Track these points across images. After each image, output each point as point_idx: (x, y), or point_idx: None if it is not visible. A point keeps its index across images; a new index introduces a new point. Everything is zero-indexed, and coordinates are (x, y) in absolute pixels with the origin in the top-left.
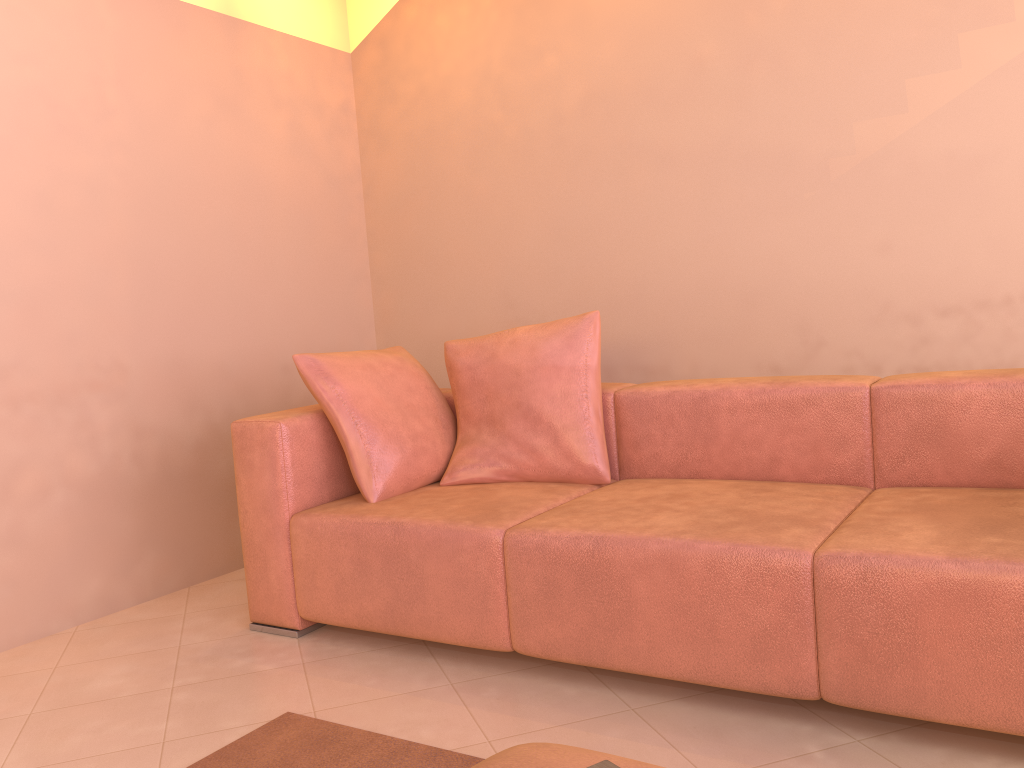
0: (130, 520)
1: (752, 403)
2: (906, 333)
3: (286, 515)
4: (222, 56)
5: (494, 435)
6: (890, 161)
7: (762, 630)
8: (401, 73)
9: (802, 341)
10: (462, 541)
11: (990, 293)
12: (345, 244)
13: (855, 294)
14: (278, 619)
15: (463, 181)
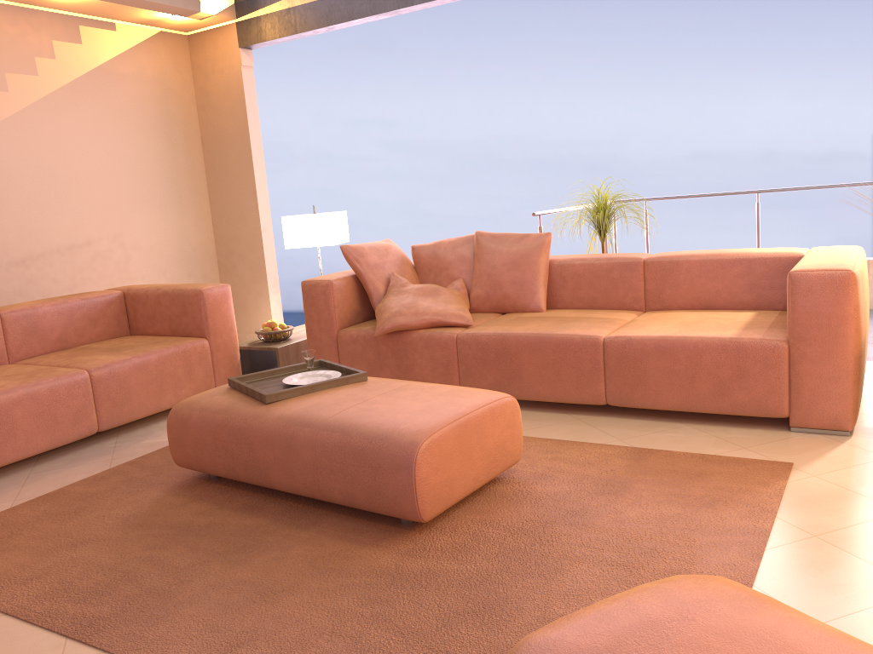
0: None
1: None
2: None
3: None
4: None
5: None
6: None
7: (76, 410)
8: None
9: None
10: None
11: None
12: None
13: None
14: None
15: None
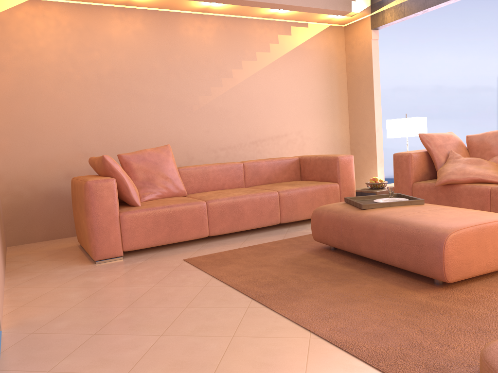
0: None
1: (218, 169)
2: (213, 155)
3: (118, 213)
4: None
5: (151, 184)
6: (208, 108)
7: (271, 210)
8: (14, 39)
9: (187, 157)
10: (195, 206)
11: (231, 144)
12: None
13: (201, 144)
14: (113, 254)
15: (52, 93)
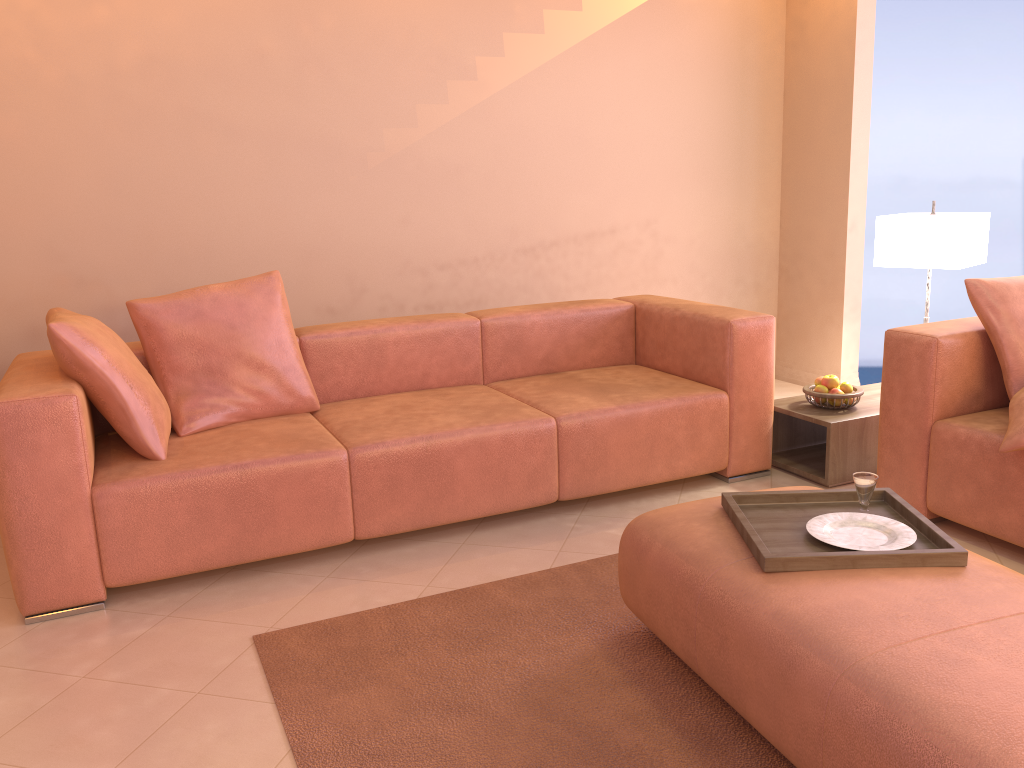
0: None
1: (411, 337)
2: (419, 281)
3: (88, 489)
4: None
5: (216, 384)
6: (408, 160)
7: (533, 469)
8: None
9: (350, 289)
10: (314, 465)
11: (467, 255)
12: None
13: (387, 254)
14: (77, 598)
15: None
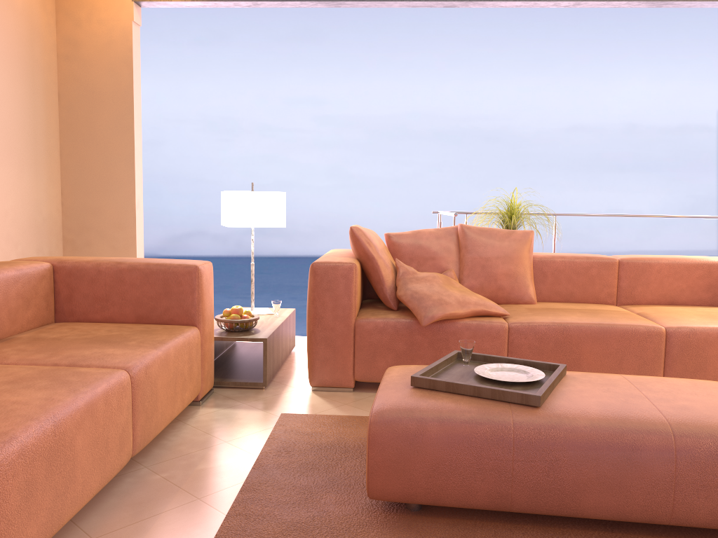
0: None
1: None
2: None
3: None
4: None
5: None
6: None
7: (122, 429)
8: None
9: None
10: None
11: None
12: None
13: None
14: None
15: None
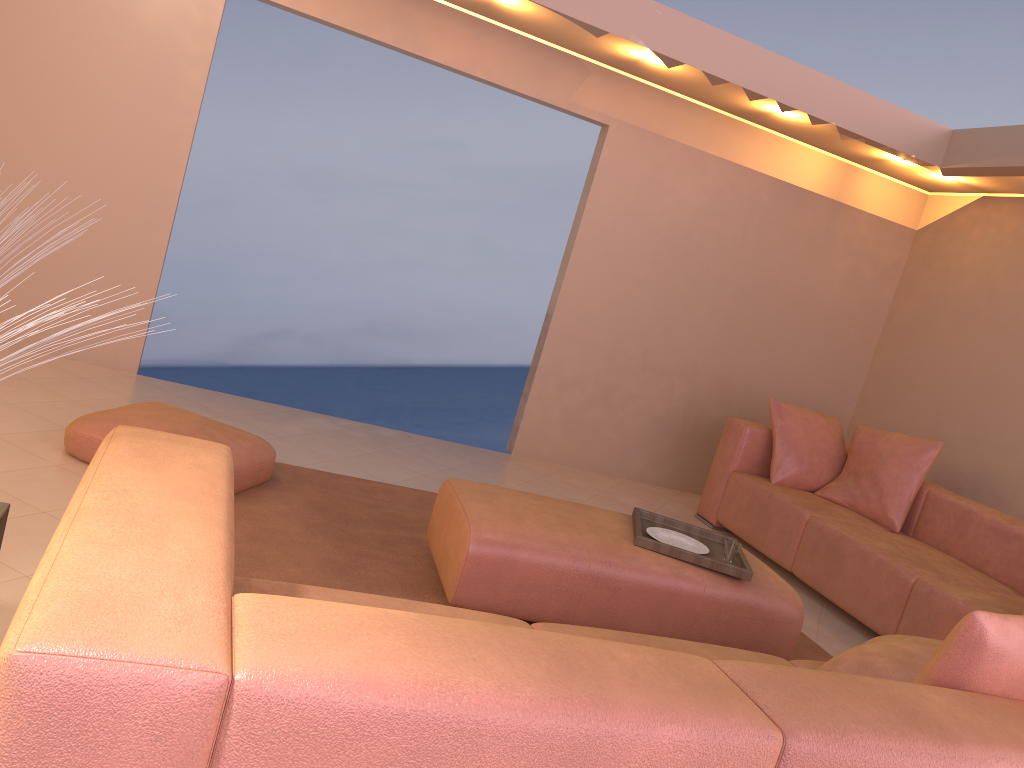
0: (668, 444)
1: (989, 525)
2: None
3: (731, 470)
4: (822, 223)
5: (853, 482)
6: None
7: (883, 601)
8: (939, 254)
9: None
10: (792, 512)
11: None
12: (857, 346)
13: None
14: (707, 516)
15: (945, 335)
